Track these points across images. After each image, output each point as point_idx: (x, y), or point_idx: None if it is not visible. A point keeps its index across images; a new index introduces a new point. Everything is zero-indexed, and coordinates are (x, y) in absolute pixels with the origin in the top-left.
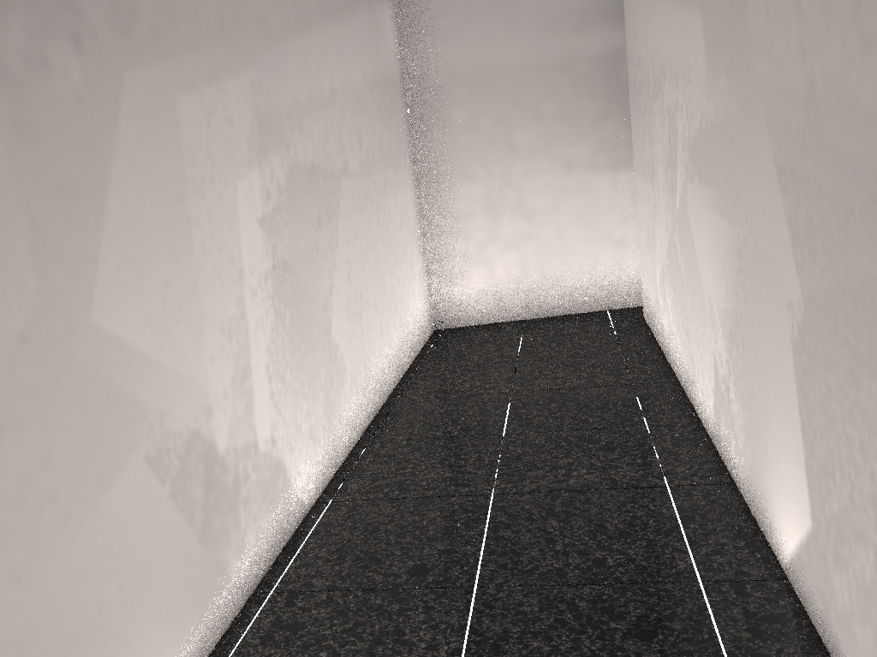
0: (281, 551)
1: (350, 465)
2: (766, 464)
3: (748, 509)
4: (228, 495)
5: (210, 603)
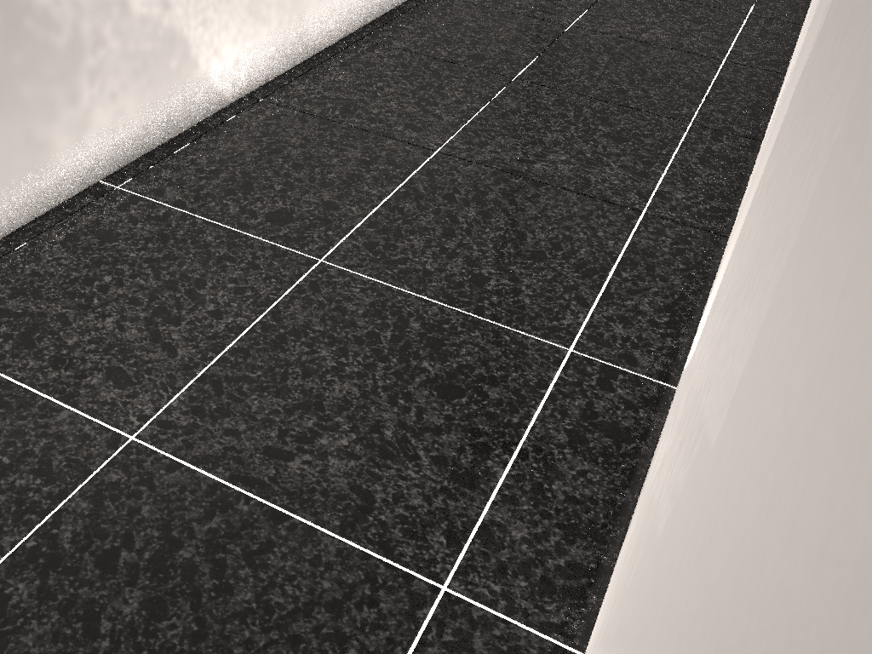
0: (166, 142)
1: (317, 62)
2: (731, 240)
3: (712, 278)
4: (55, 60)
5: (9, 182)
